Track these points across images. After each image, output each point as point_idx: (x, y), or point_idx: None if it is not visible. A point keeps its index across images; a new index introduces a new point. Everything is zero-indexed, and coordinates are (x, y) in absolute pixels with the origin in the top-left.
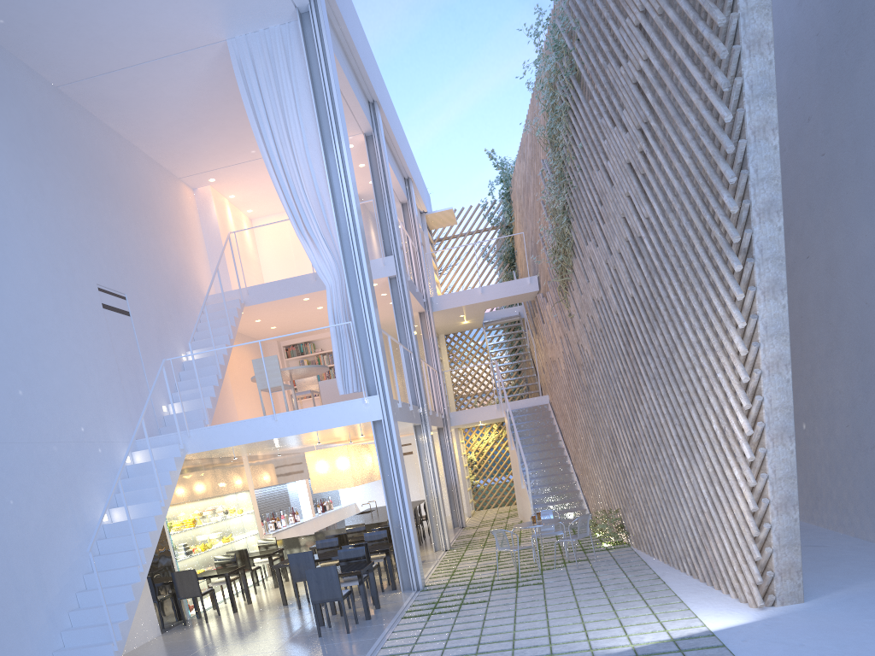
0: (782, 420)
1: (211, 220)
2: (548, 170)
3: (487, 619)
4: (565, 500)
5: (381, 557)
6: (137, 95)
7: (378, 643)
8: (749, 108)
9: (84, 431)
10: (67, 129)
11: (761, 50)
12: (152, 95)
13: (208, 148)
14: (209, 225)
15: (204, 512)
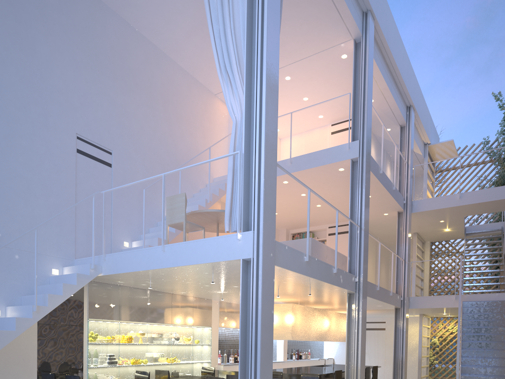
0: None
1: None
2: None
3: None
4: None
5: None
6: None
7: None
8: None
9: (0, 237)
10: (90, 21)
11: None
12: None
13: None
14: None
15: (144, 333)
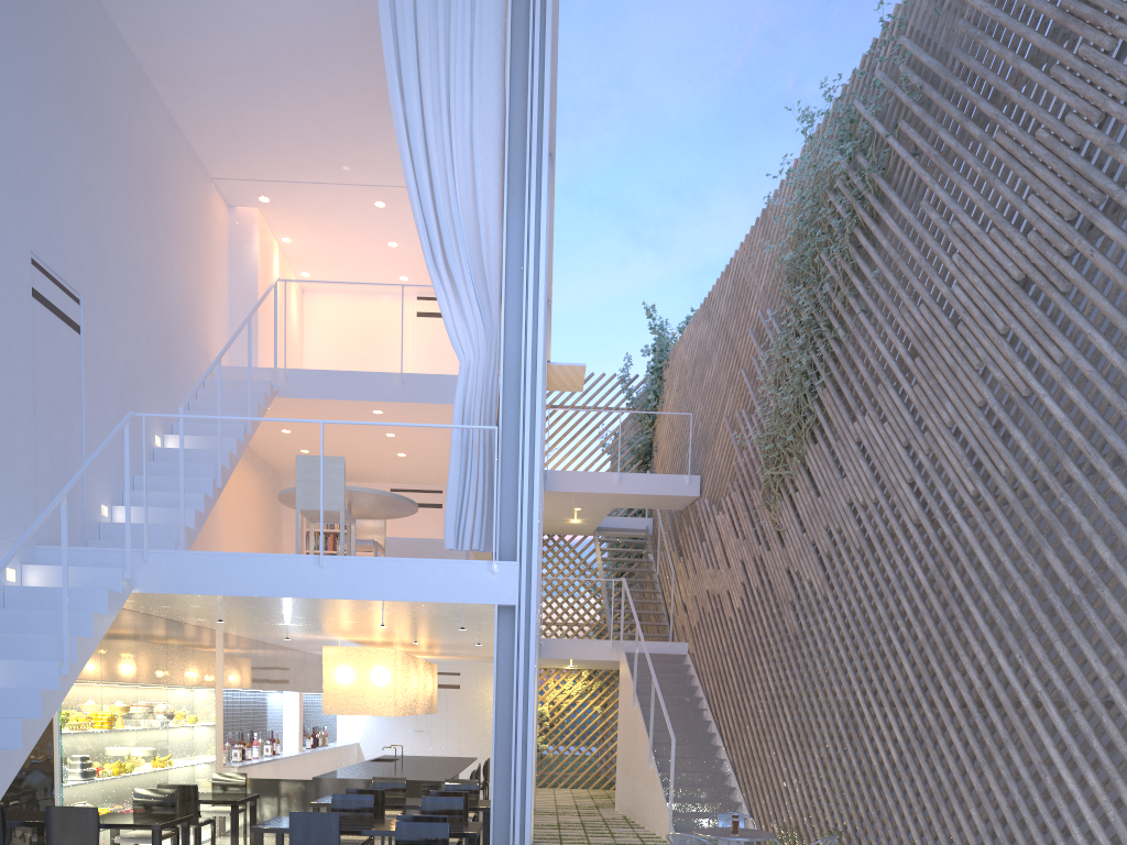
0: None
1: (247, 259)
2: (773, 322)
3: None
4: (713, 799)
5: (450, 844)
6: None
7: None
8: None
9: None
10: None
11: None
12: None
13: (275, 136)
14: (243, 266)
15: (134, 706)
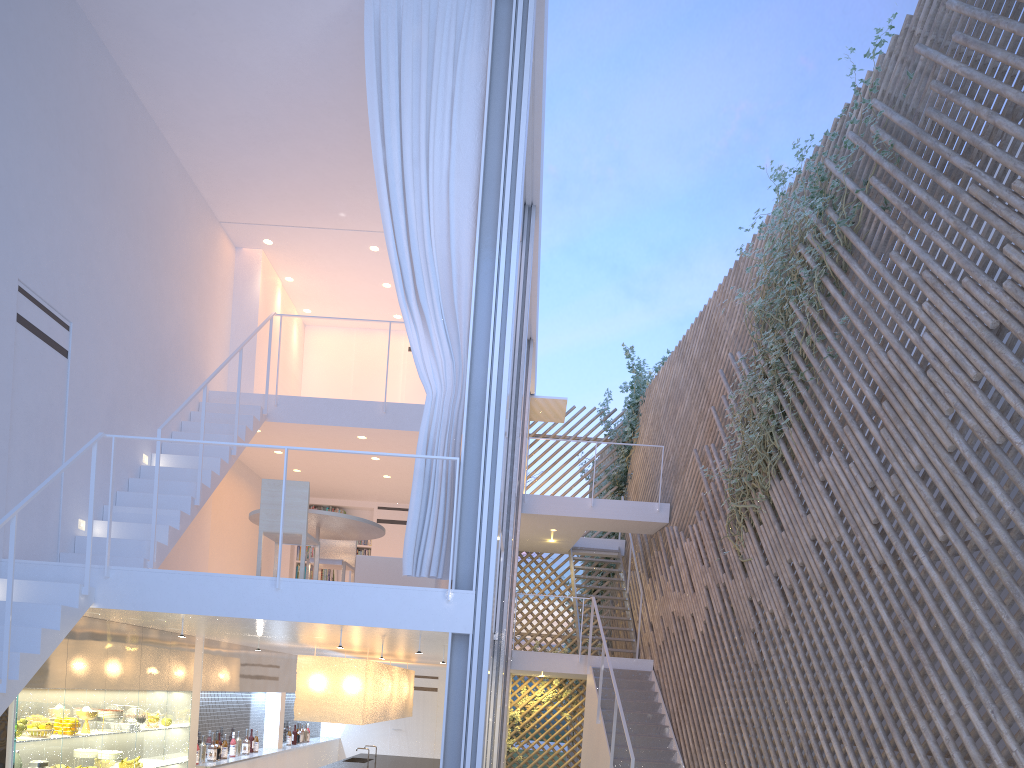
0: None
1: (250, 295)
2: (742, 364)
3: None
4: None
5: None
6: (190, 40)
7: None
8: None
9: None
10: (53, 35)
11: None
12: (215, 50)
13: (277, 184)
14: (245, 301)
15: (100, 712)
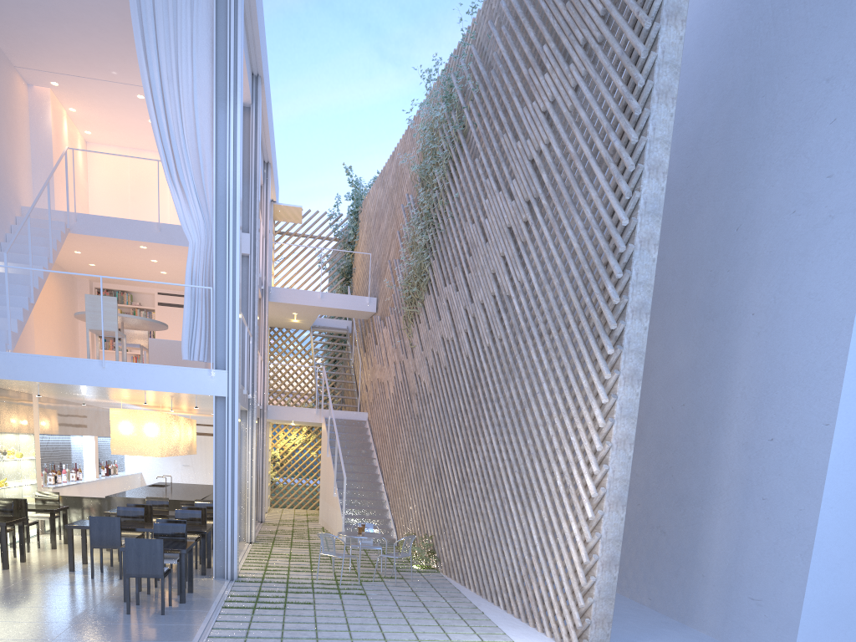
0: (619, 490)
1: (44, 126)
2: (412, 205)
3: (318, 622)
4: (373, 517)
5: (192, 538)
6: None
7: (203, 631)
8: (641, 220)
9: None
10: None
11: (658, 176)
12: None
13: (62, 48)
14: (40, 131)
15: None
